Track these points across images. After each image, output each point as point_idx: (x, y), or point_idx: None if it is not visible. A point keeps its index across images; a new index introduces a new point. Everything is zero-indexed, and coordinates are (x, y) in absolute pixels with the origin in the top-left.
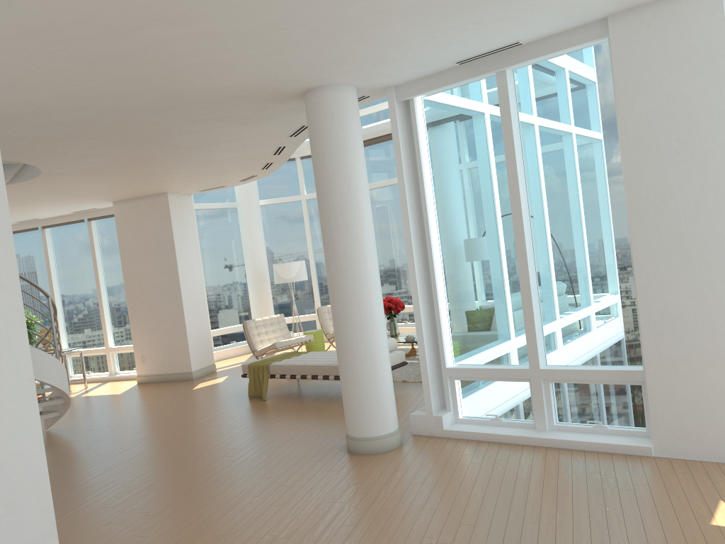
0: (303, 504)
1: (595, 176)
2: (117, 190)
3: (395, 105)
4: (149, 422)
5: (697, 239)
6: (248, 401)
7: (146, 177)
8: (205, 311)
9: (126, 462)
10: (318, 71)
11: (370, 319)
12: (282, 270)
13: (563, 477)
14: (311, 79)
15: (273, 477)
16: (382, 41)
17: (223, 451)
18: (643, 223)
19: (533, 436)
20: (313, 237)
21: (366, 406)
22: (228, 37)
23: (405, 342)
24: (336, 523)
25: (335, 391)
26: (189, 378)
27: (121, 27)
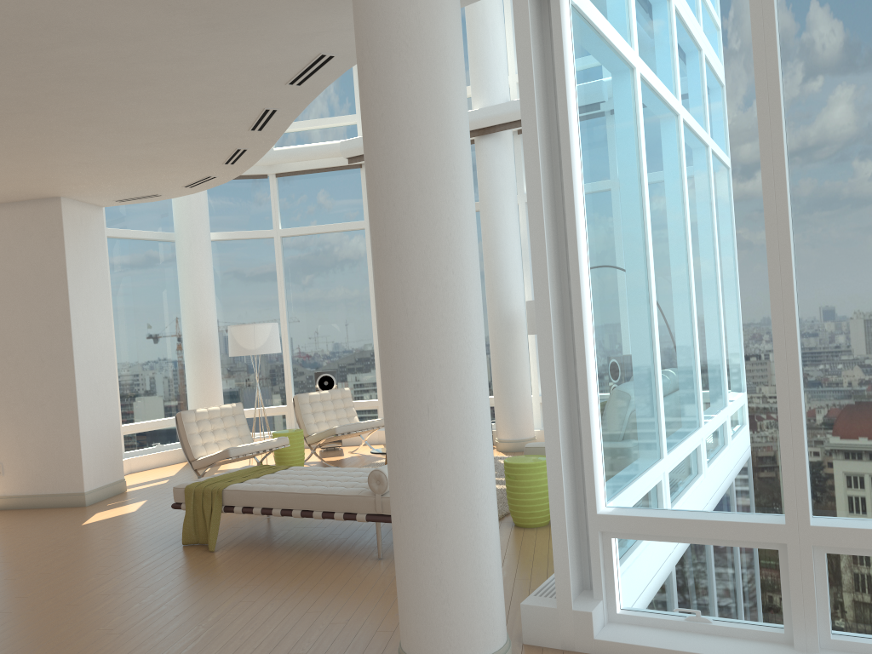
0: None
1: None
2: None
3: None
4: None
5: None
6: (183, 552)
7: (19, 154)
8: (114, 394)
9: None
10: None
11: (469, 414)
12: (243, 335)
13: None
14: None
15: None
16: None
17: None
18: None
19: None
20: (288, 293)
21: (452, 598)
22: None
23: None
24: None
25: (337, 536)
26: (79, 503)
27: None
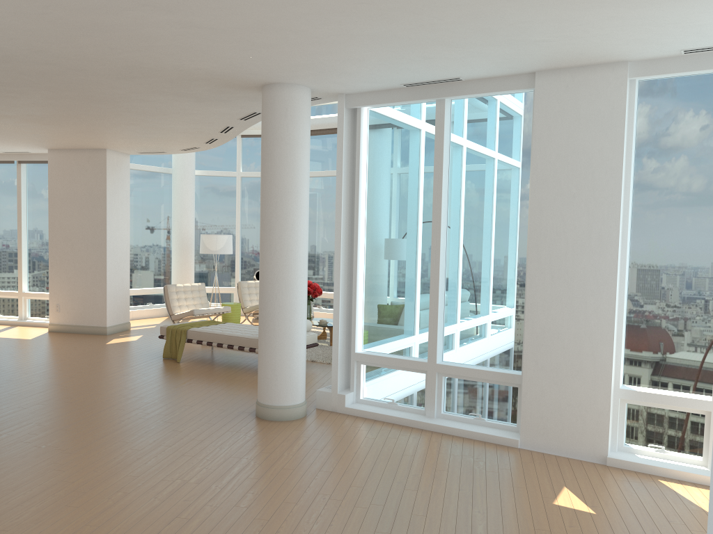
0: (212, 457)
1: (506, 204)
2: (56, 139)
3: (344, 111)
4: (62, 369)
5: (579, 271)
6: (163, 361)
7: (90, 132)
8: (128, 270)
9: (40, 403)
10: (281, 70)
11: (294, 300)
12: (209, 241)
13: (443, 457)
14: (272, 76)
15: (185, 431)
16: (343, 57)
17: (137, 404)
18: (539, 251)
19: (422, 421)
20: (242, 214)
21: (279, 378)
22: (207, 30)
23: (318, 325)
24: (242, 475)
25: (247, 362)
26: (103, 333)
27: (111, 5)
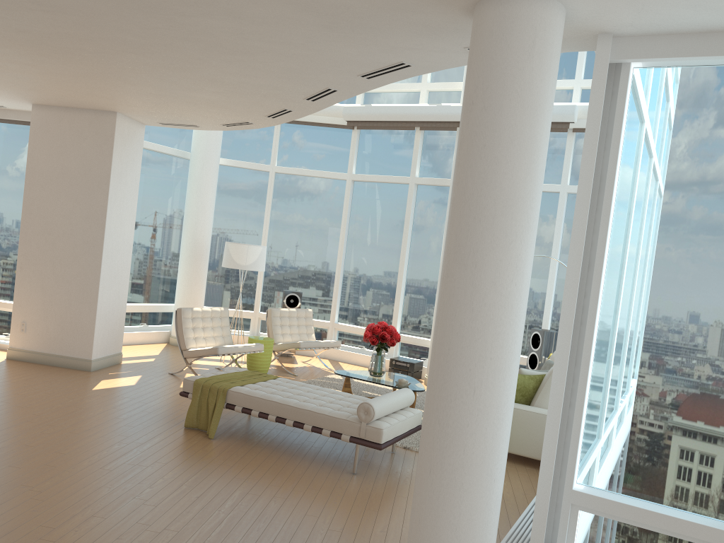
0: None
1: None
2: (50, 86)
3: (607, 65)
4: (31, 445)
5: None
6: (186, 434)
7: (106, 78)
8: (126, 281)
9: None
10: None
11: (504, 400)
12: (238, 252)
13: None
14: None
15: None
16: None
17: None
18: None
19: None
20: (272, 219)
21: None
22: None
23: (398, 387)
24: None
25: (312, 444)
26: (85, 368)
27: None
